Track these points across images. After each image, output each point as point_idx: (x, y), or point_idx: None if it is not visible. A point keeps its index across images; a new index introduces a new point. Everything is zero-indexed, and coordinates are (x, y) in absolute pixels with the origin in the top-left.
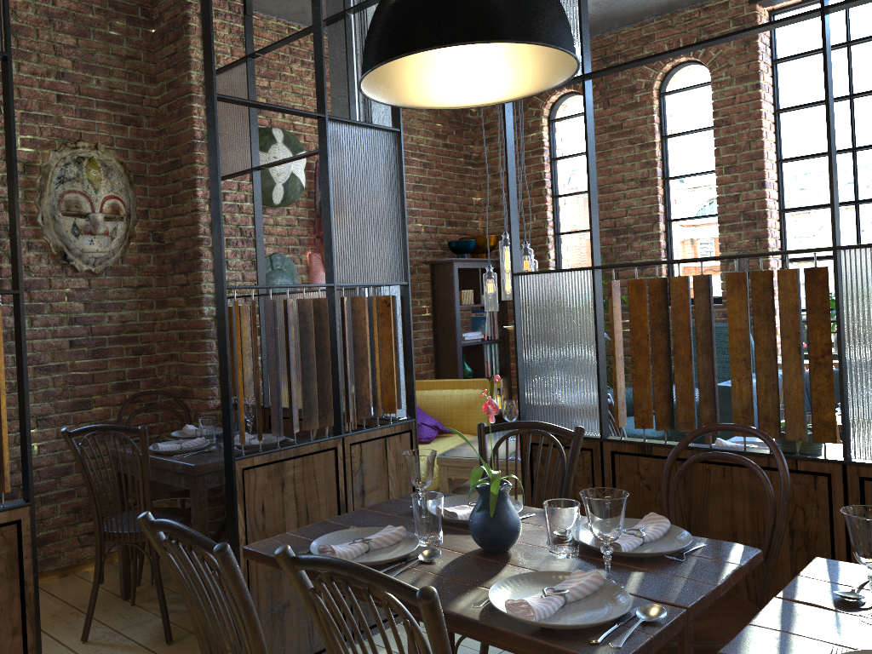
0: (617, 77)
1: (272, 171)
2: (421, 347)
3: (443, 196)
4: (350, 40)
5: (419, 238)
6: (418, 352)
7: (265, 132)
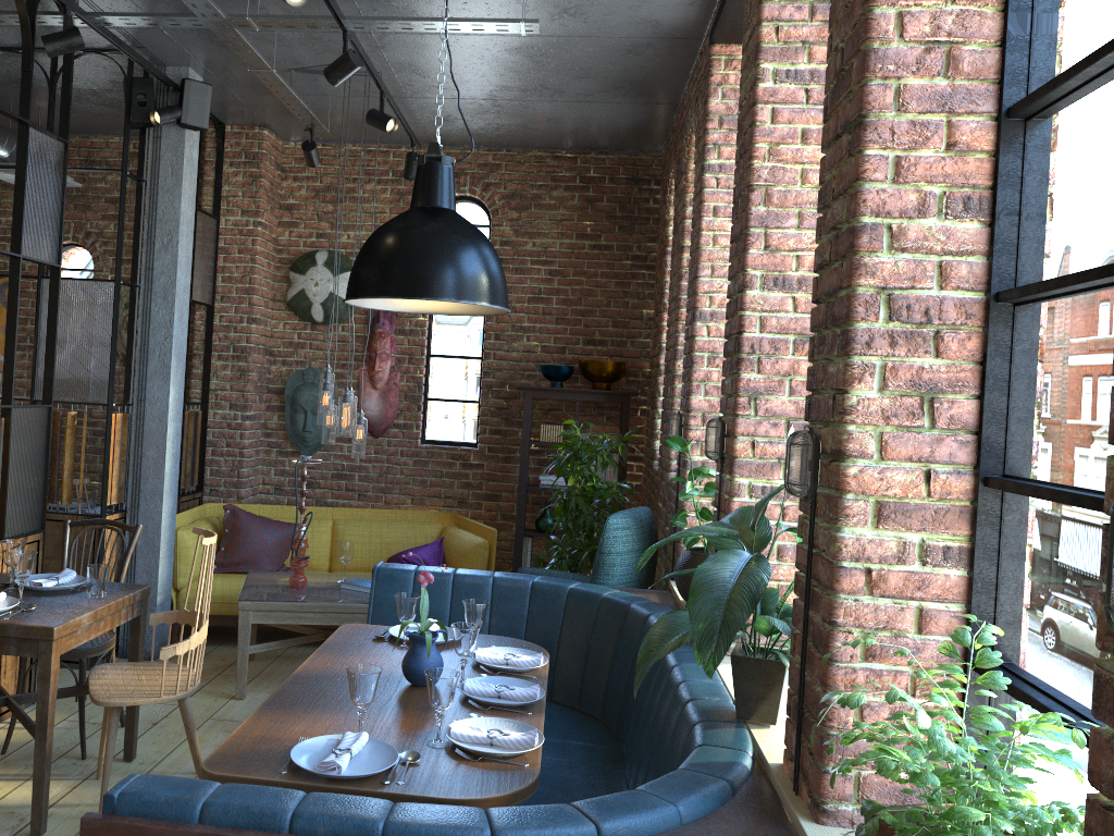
0: (681, 154)
1: (308, 292)
2: (516, 484)
3: (581, 309)
4: (139, 203)
5: (530, 359)
6: (510, 489)
7: (308, 256)
